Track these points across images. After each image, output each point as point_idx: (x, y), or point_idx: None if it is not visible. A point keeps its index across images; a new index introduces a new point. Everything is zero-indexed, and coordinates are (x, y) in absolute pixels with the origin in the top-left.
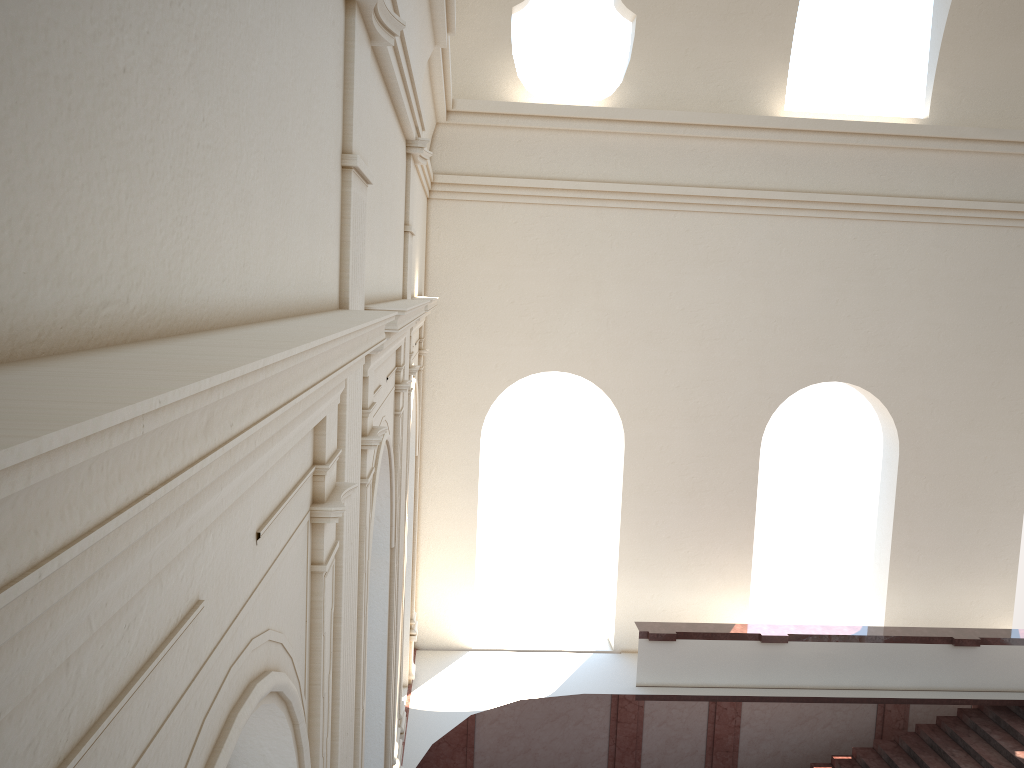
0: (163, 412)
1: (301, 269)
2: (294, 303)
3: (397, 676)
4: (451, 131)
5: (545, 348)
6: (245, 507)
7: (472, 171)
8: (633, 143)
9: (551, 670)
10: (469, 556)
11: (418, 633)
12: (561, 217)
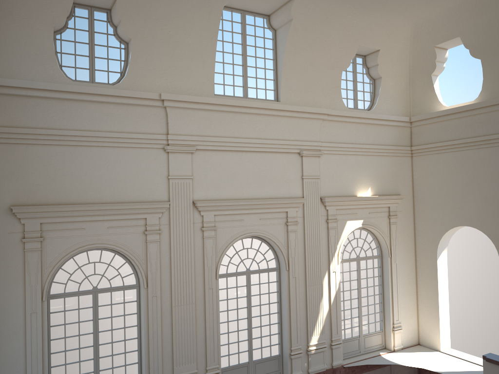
0: (38, 207)
1: (133, 197)
2: (128, 201)
3: (316, 319)
4: (416, 128)
5: (459, 215)
6: (102, 223)
7: (425, 142)
8: (488, 116)
9: (457, 367)
10: (436, 307)
11: (420, 338)
12: (461, 156)
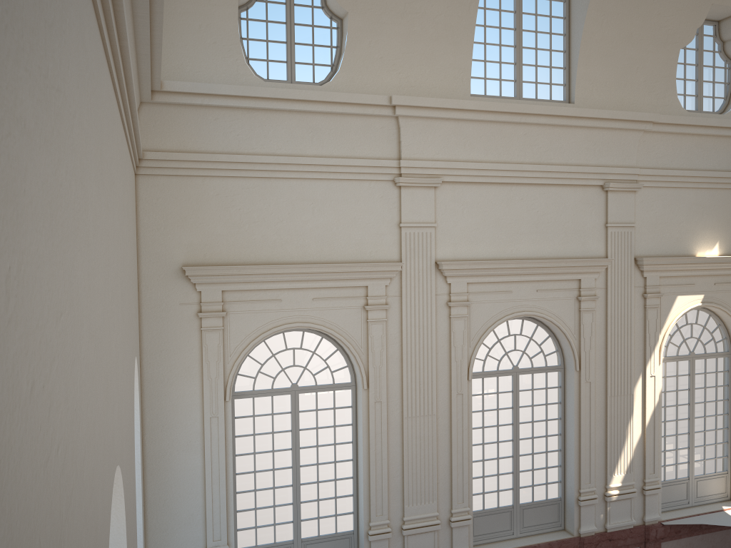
0: (219, 267)
1: (348, 254)
2: (342, 261)
3: (620, 448)
4: None
5: None
6: (305, 293)
7: None
8: None
9: None
10: None
11: None
12: None
